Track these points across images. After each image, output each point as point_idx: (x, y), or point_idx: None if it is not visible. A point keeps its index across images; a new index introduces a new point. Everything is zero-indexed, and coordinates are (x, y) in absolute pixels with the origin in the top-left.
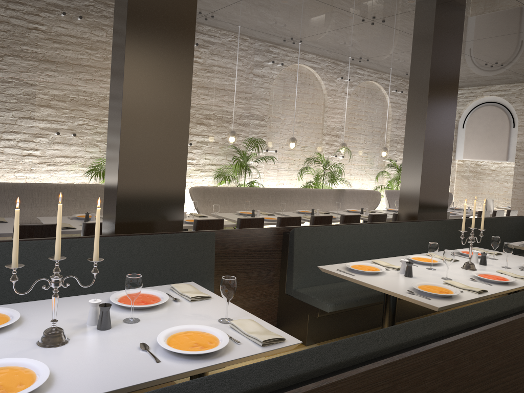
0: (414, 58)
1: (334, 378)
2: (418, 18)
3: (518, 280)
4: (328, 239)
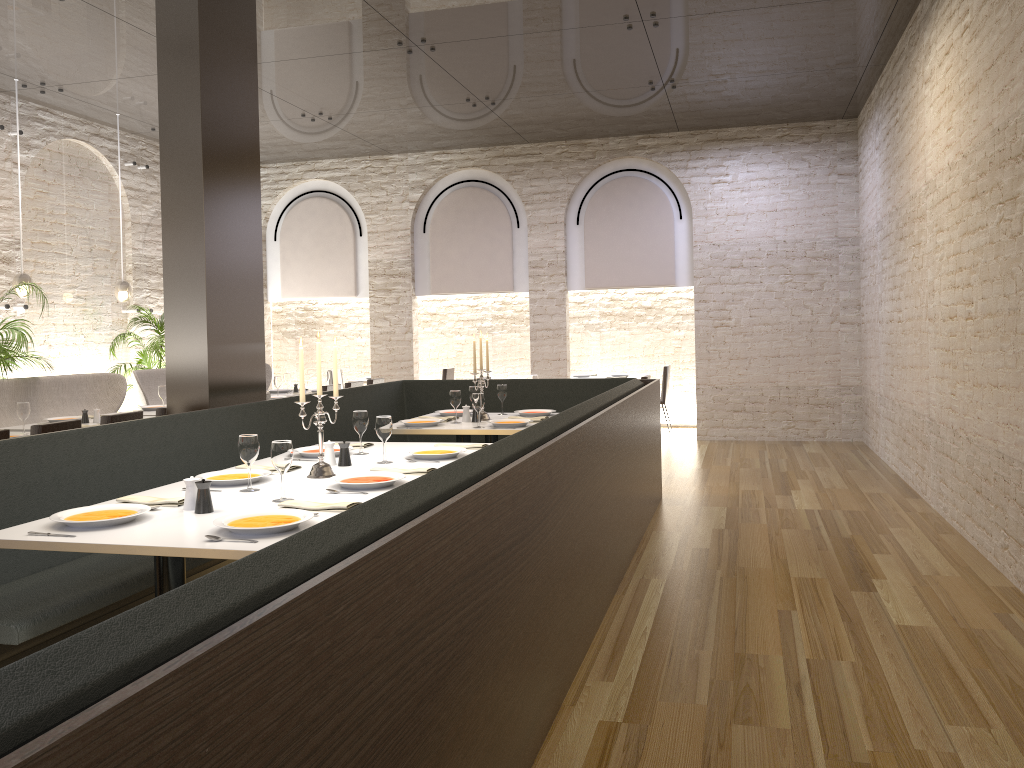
0: (165, 74)
1: (16, 757)
2: None
3: (409, 476)
4: (1, 474)
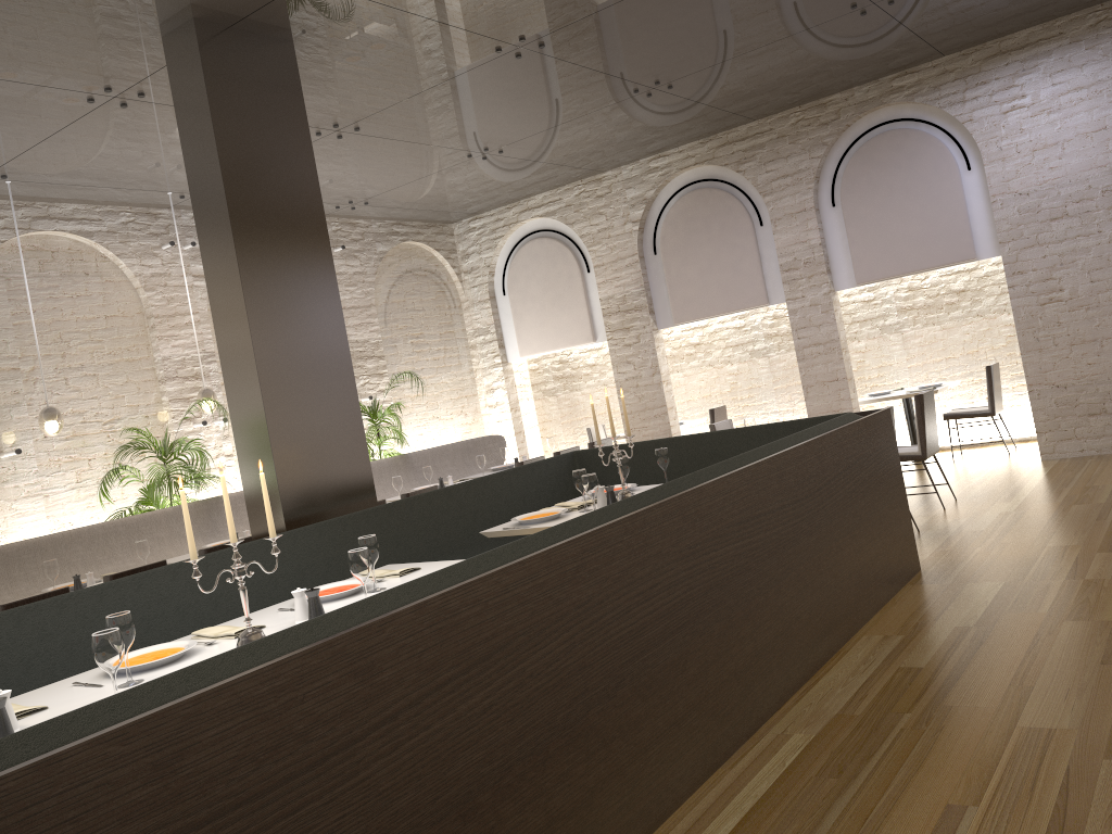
0: (191, 162)
1: None
2: (175, 72)
3: None
4: None
